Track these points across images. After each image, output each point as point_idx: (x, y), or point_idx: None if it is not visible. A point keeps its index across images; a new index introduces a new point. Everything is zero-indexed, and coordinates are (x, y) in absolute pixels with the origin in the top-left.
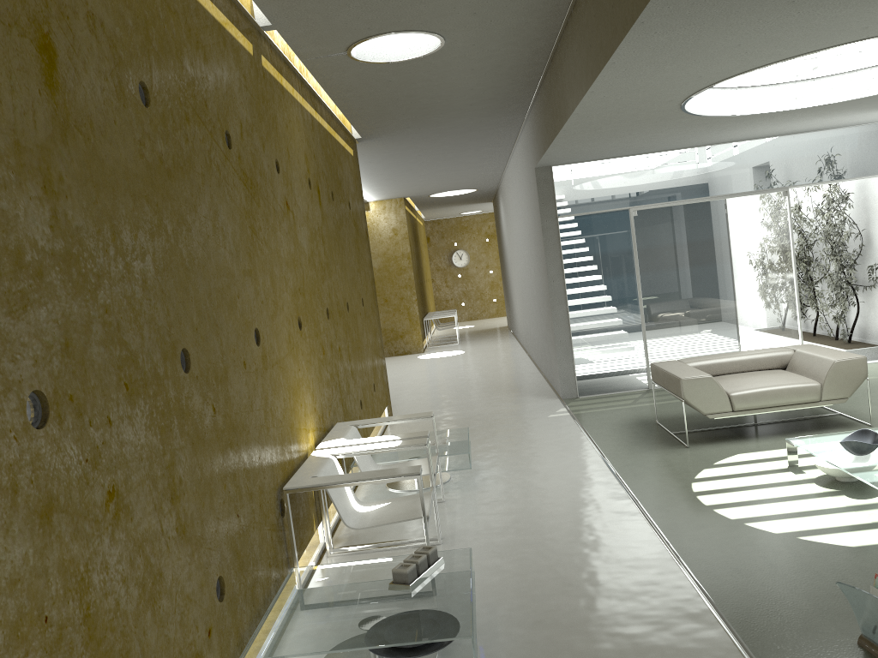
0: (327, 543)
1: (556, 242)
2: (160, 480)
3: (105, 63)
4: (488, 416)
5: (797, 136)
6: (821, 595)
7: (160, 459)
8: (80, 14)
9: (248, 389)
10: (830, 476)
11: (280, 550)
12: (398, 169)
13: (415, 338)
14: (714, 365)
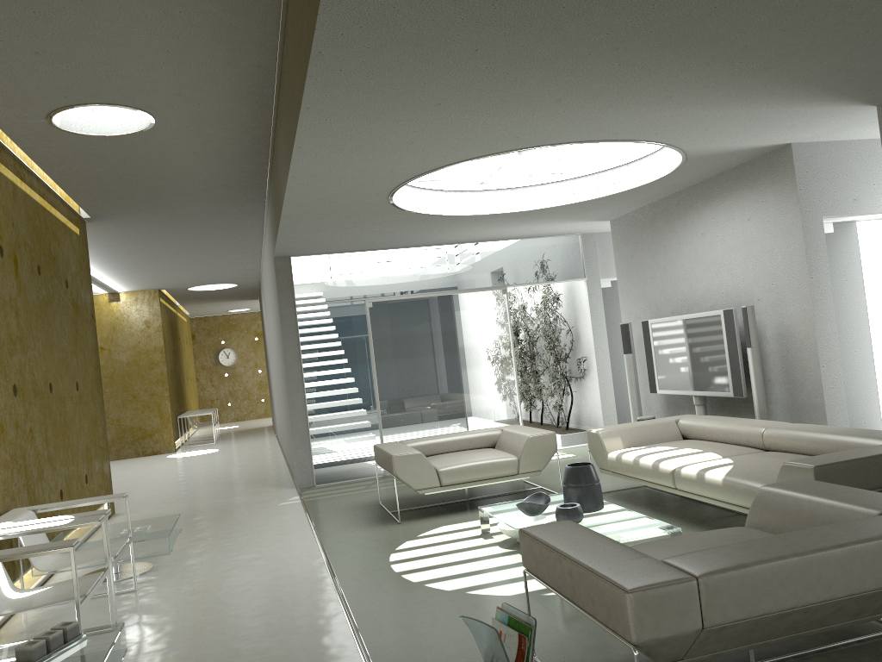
0: None
1: (295, 330)
2: None
3: None
4: (217, 508)
5: (513, 241)
6: (468, 638)
7: None
8: None
9: None
10: (513, 539)
11: None
12: (143, 256)
13: (166, 437)
14: (431, 445)
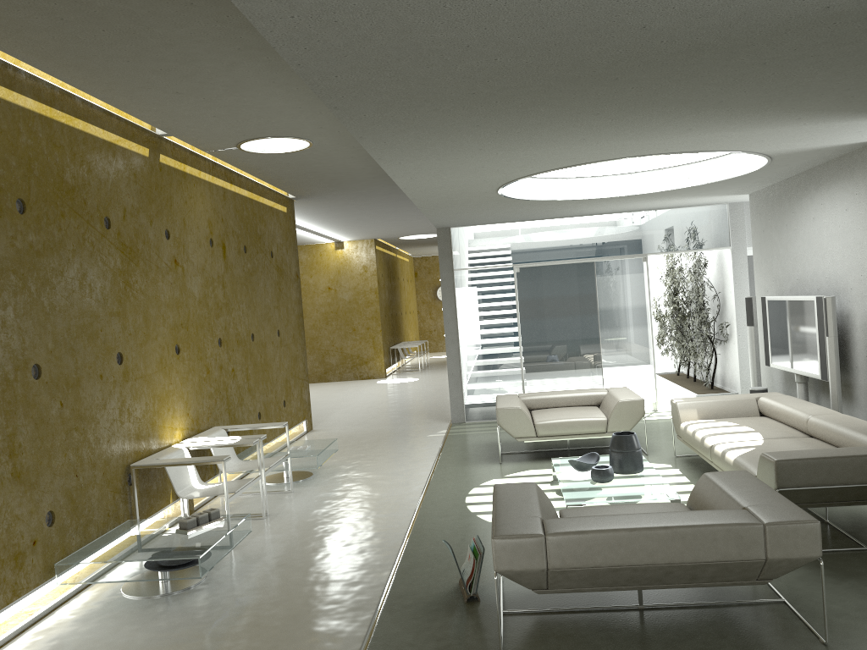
0: (182, 513)
1: (452, 291)
2: (1, 442)
3: None
4: (383, 433)
5: (657, 212)
6: None
7: (3, 430)
8: None
9: (102, 393)
10: None
11: (123, 507)
12: (349, 218)
13: (378, 365)
14: (542, 399)
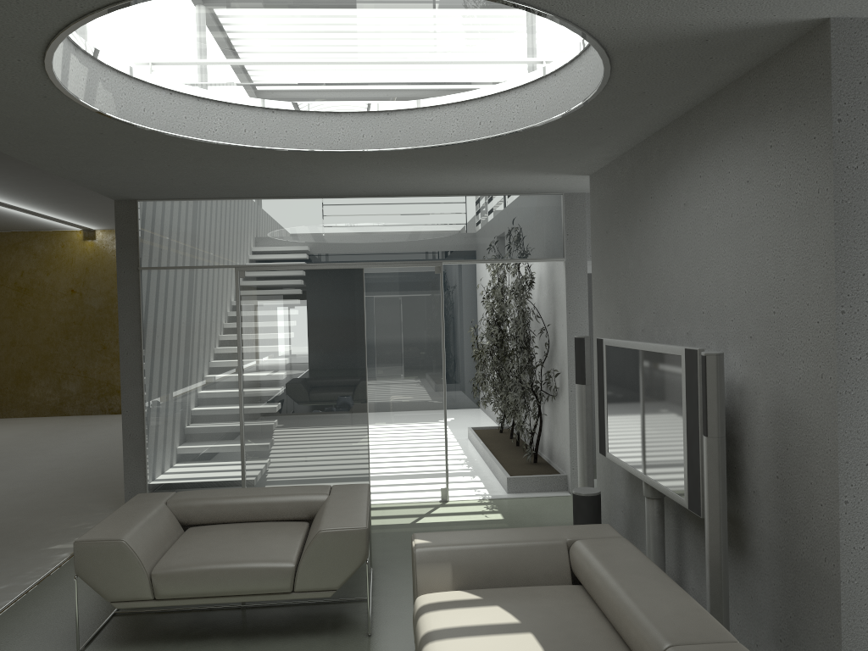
0: None
1: (136, 302)
2: None
3: None
4: None
5: (460, 199)
6: None
7: None
8: None
9: None
10: None
11: None
12: (49, 189)
13: None
14: (209, 508)
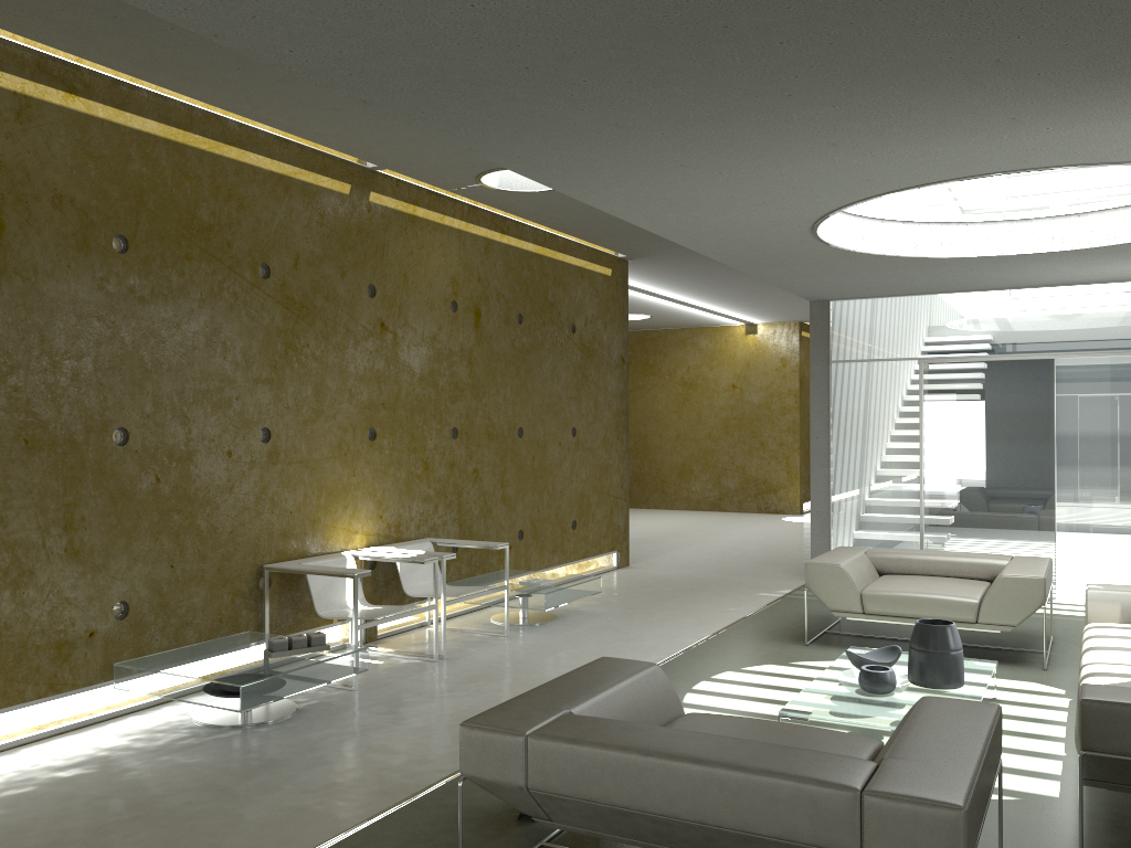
0: (350, 637)
1: (825, 392)
2: (53, 511)
3: (67, 227)
4: (705, 583)
5: None
6: None
7: (58, 497)
8: (43, 197)
9: (229, 474)
10: None
11: (248, 615)
12: (733, 289)
13: (791, 495)
14: (900, 560)
